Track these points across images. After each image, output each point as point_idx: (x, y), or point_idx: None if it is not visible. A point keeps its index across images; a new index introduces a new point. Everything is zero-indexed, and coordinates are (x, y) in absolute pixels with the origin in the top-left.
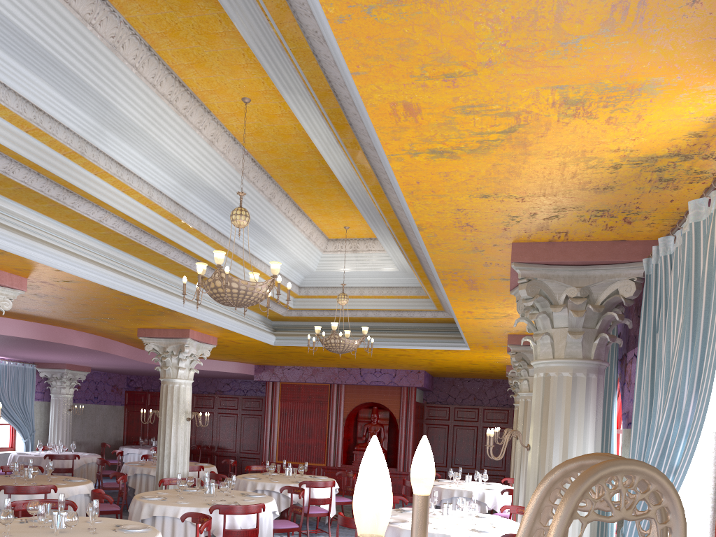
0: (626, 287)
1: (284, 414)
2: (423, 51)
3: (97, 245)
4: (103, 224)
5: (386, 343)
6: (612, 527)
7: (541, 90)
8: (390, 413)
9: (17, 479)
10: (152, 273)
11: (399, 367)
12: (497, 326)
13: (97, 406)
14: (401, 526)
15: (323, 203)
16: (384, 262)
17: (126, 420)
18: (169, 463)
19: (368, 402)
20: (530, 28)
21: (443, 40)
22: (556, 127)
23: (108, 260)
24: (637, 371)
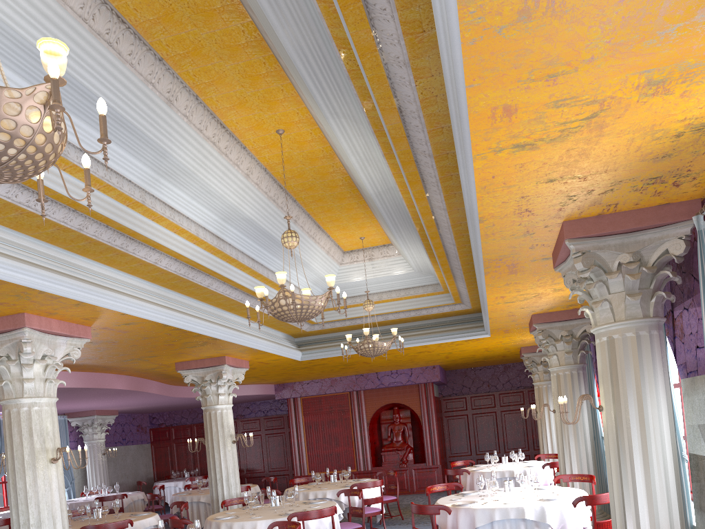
0: (676, 246)
1: (309, 427)
2: (536, 58)
3: (148, 286)
4: (157, 265)
5: (408, 342)
6: (685, 473)
7: (630, 76)
8: (411, 411)
9: (86, 521)
10: (193, 307)
11: (415, 365)
12: (524, 308)
13: (126, 447)
14: (472, 507)
15: (342, 218)
16: (400, 265)
17: (154, 457)
18: (222, 486)
19: (388, 403)
20: (635, 24)
21: (556, 46)
22: (634, 107)
23: (159, 299)
24: (703, 319)
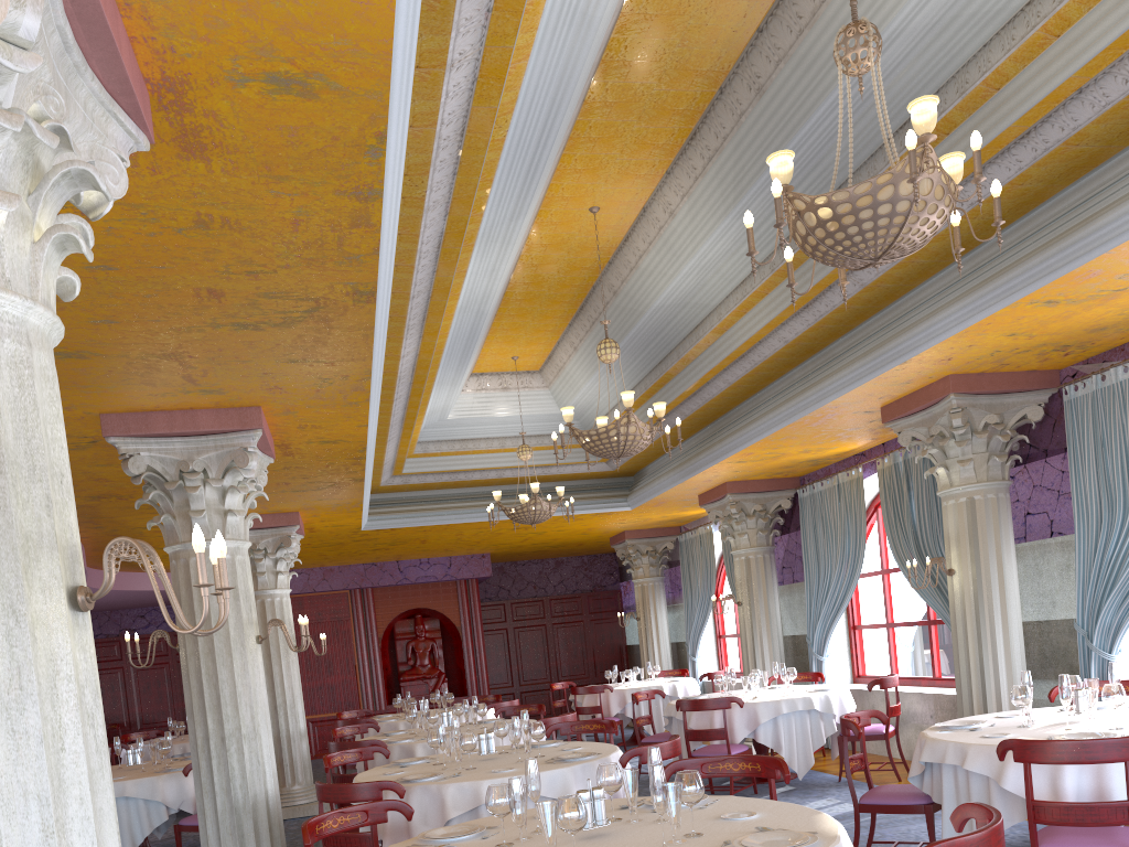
0: (1034, 412)
1: None
2: None
3: None
4: (401, 360)
5: None
6: None
7: None
8: (441, 621)
9: None
10: None
11: (464, 551)
12: (737, 471)
13: None
14: (748, 701)
15: (524, 327)
16: (544, 402)
17: None
18: (286, 716)
19: (411, 609)
20: None
21: None
22: None
23: None
24: (1073, 483)
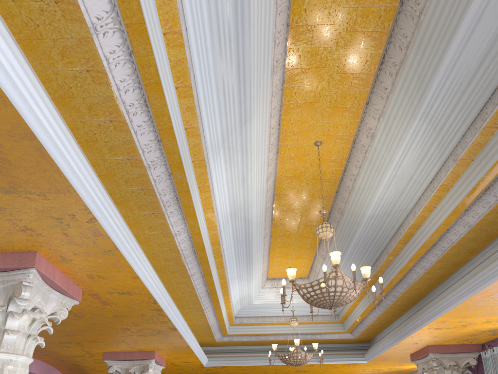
0: None
1: None
2: None
3: None
4: (175, 238)
5: None
6: None
7: None
8: None
9: None
10: None
11: None
12: (435, 337)
13: None
14: None
15: (291, 245)
16: None
17: None
18: None
19: None
20: None
21: None
22: None
23: None
24: None
